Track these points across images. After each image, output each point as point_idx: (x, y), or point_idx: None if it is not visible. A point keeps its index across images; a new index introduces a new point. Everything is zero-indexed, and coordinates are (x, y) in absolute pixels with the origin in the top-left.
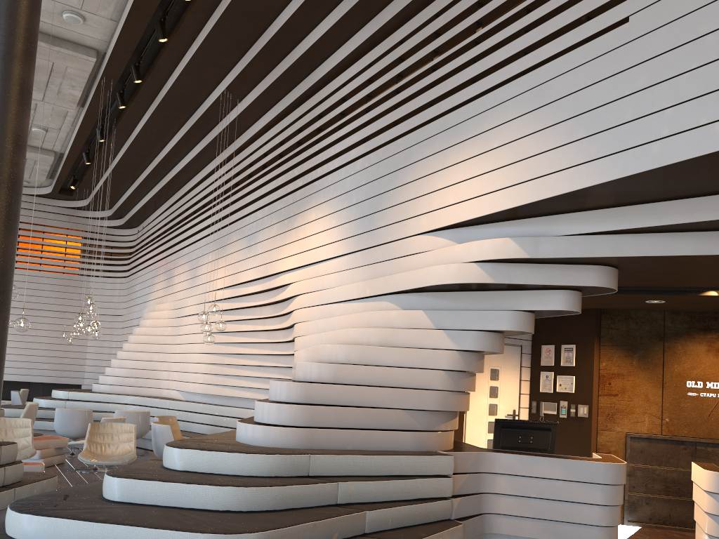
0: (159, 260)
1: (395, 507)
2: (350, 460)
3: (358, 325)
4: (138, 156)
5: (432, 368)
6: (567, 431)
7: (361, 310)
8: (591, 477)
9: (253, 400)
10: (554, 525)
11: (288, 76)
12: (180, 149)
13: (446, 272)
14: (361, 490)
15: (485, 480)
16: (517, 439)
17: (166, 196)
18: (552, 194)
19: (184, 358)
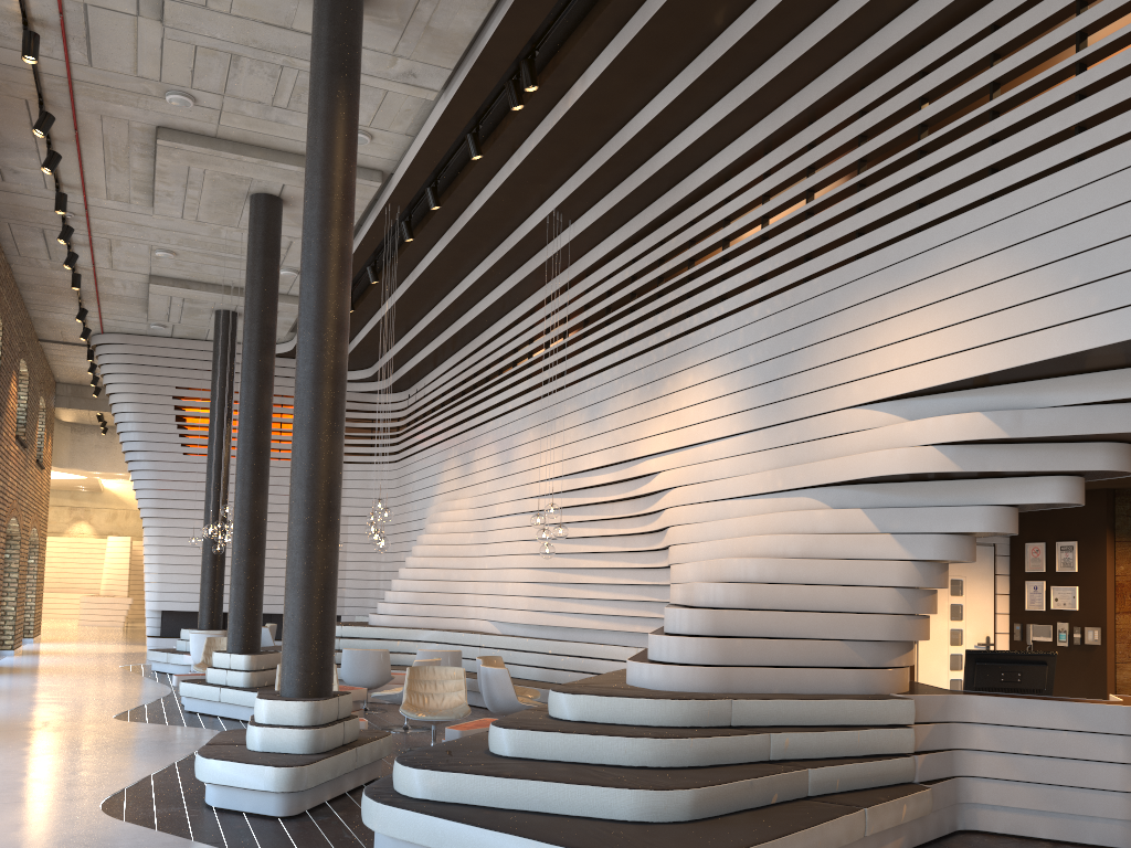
0: (447, 438)
1: (843, 764)
2: (780, 706)
3: (769, 530)
4: (420, 298)
5: (878, 584)
6: (1070, 666)
7: (770, 509)
8: (1108, 726)
9: (602, 631)
10: (1057, 791)
11: (644, 189)
12: (482, 286)
13: (893, 459)
14: (799, 744)
15: (957, 732)
16: (999, 677)
17: (454, 347)
18: (1038, 358)
19: (497, 576)
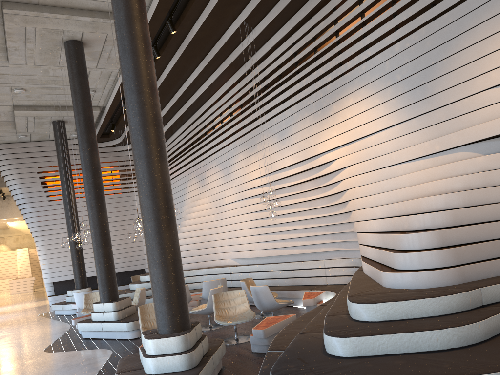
0: (187, 169)
1: None
2: None
3: (438, 177)
4: (163, 95)
5: None
6: None
7: (430, 165)
8: None
9: (300, 254)
10: None
11: None
12: (198, 81)
13: None
14: None
15: None
16: None
17: (183, 121)
18: None
19: (233, 235)
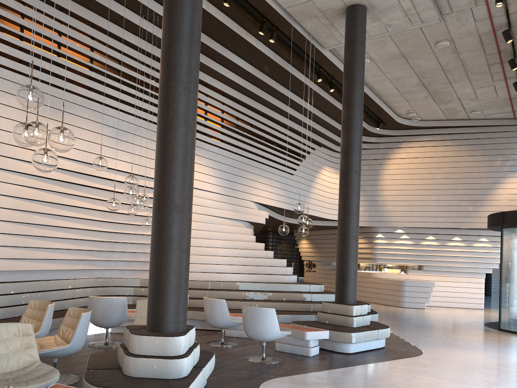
0: None
1: None
2: None
3: (241, 232)
4: None
5: None
6: None
7: (230, 224)
8: None
9: (47, 271)
10: None
11: None
12: None
13: (264, 220)
14: None
15: None
16: None
17: None
18: (282, 207)
19: None
